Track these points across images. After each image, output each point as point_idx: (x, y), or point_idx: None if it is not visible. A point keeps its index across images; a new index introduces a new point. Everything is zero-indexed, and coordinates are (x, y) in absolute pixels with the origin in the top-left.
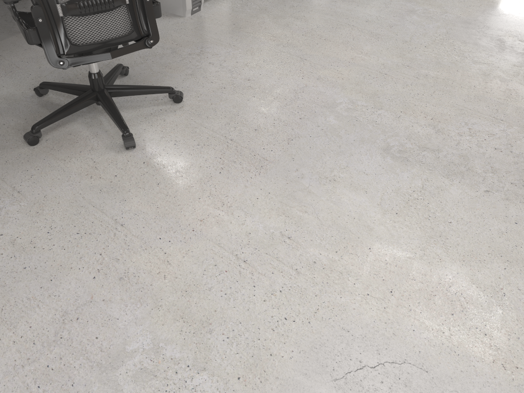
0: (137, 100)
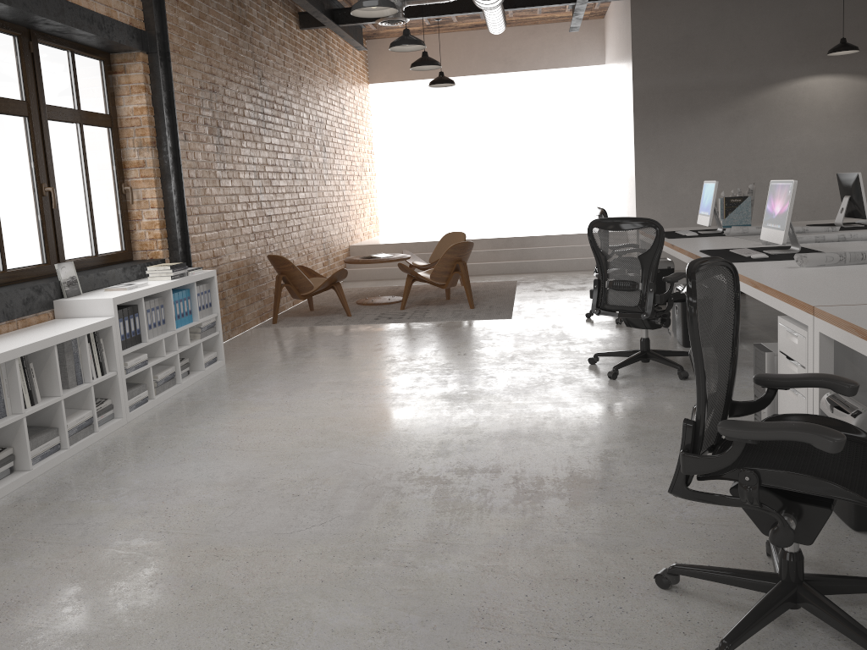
0: None
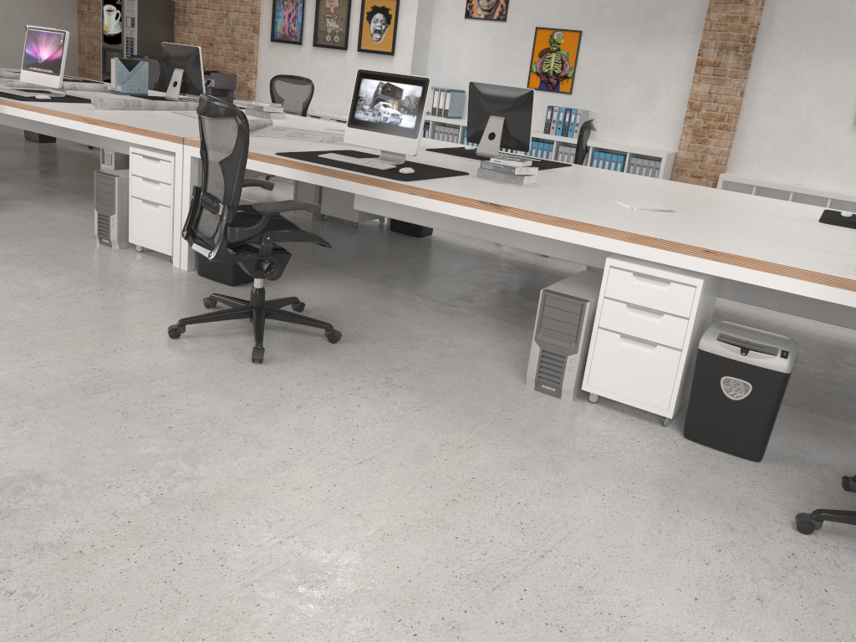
0: (270, 344)
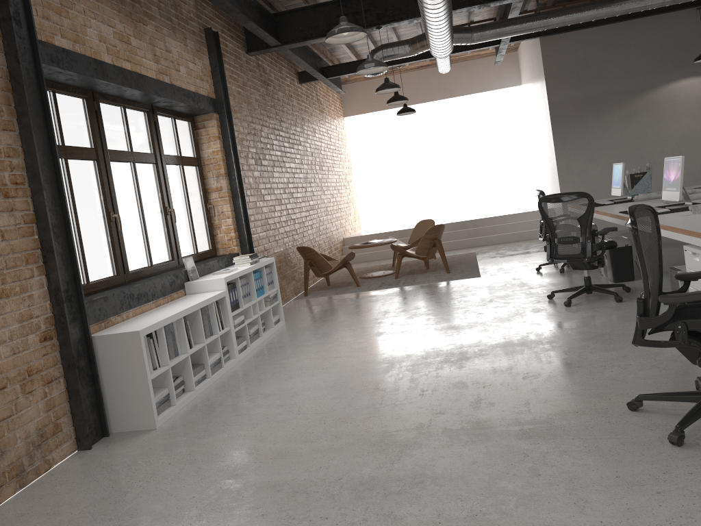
0: None
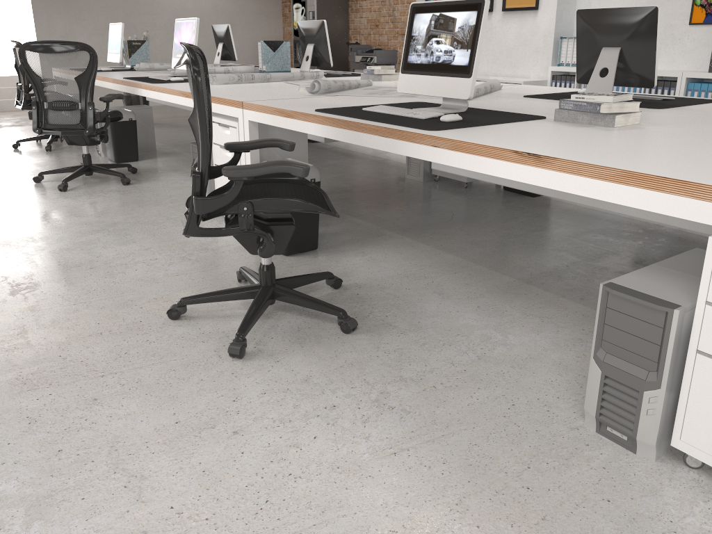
0: (270, 332)
